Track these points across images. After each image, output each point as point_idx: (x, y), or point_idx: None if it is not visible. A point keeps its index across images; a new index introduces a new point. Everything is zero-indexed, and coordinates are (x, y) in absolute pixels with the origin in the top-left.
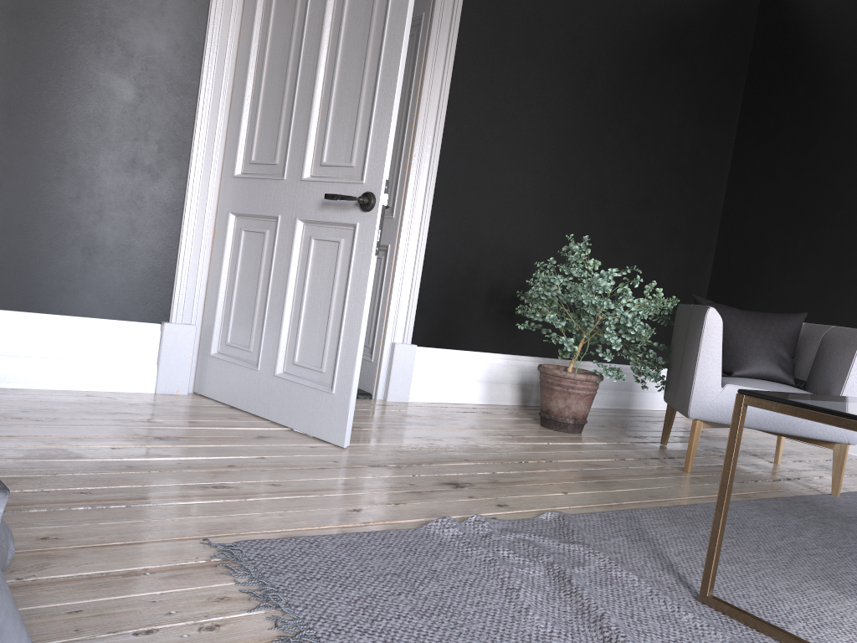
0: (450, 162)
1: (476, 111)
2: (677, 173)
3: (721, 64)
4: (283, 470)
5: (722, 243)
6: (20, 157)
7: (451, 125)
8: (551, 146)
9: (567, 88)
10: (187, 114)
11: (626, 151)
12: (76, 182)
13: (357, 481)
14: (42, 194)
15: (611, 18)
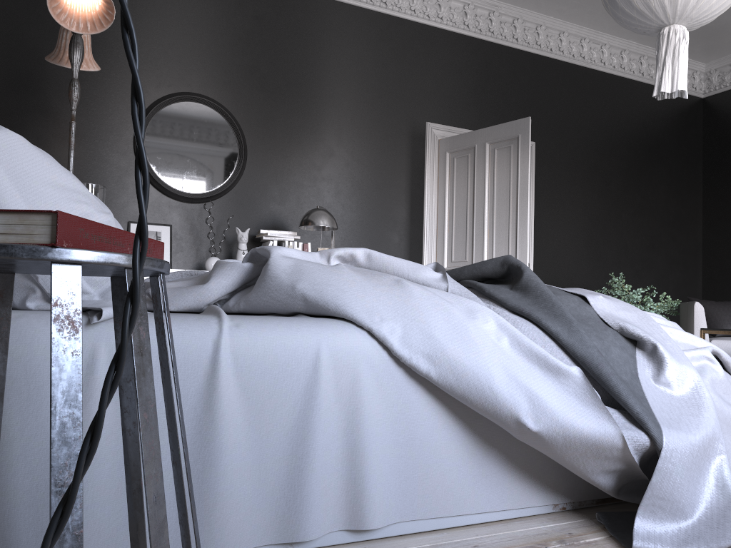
0: (539, 244)
1: (548, 215)
2: (668, 227)
3: (685, 159)
4: None
5: (705, 263)
6: None
7: (537, 224)
8: (591, 225)
9: (595, 193)
10: (419, 243)
11: (634, 220)
12: None
13: None
14: None
15: (613, 151)
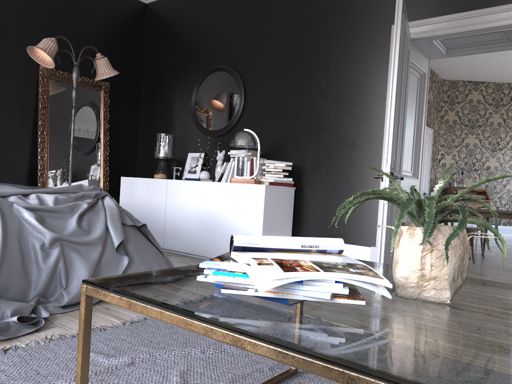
0: None
1: None
2: None
3: None
4: None
5: None
6: (319, 181)
7: None
8: None
9: None
10: (379, 149)
11: None
12: (337, 187)
13: None
14: (326, 194)
15: None
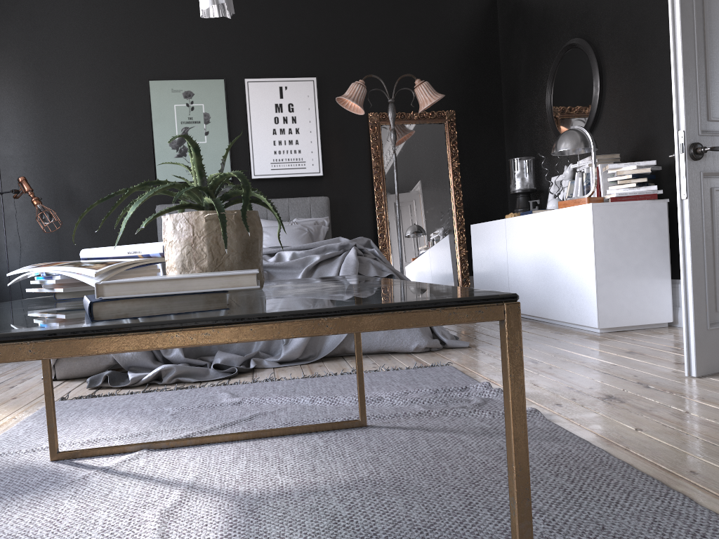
0: None
1: None
2: None
3: None
4: (586, 368)
5: None
6: None
7: None
8: None
9: None
10: None
11: None
12: None
13: (580, 379)
14: None
15: None
